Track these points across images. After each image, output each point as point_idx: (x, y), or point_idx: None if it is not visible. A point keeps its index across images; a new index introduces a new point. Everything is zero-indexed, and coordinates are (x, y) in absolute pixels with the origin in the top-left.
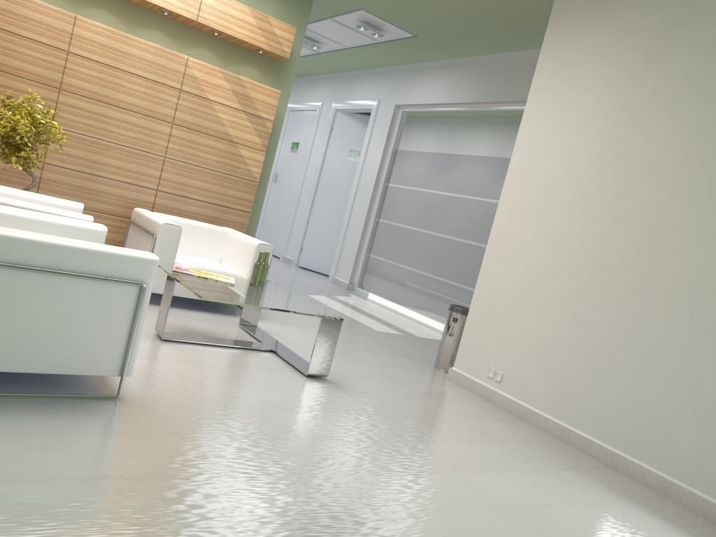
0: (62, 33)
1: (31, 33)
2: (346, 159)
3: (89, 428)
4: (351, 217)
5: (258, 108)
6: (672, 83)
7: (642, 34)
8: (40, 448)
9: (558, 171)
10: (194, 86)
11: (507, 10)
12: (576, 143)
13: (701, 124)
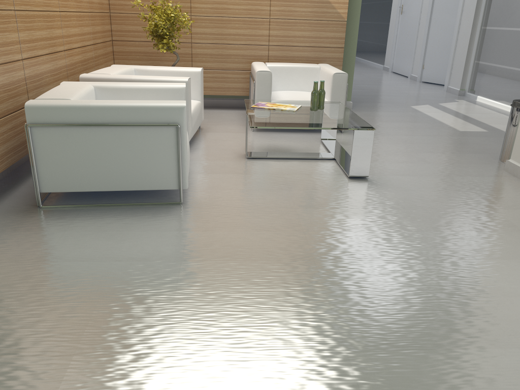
0: None
1: None
2: None
3: (145, 225)
4: (459, 31)
5: None
6: None
7: None
8: (105, 239)
9: None
10: None
11: None
12: None
13: None
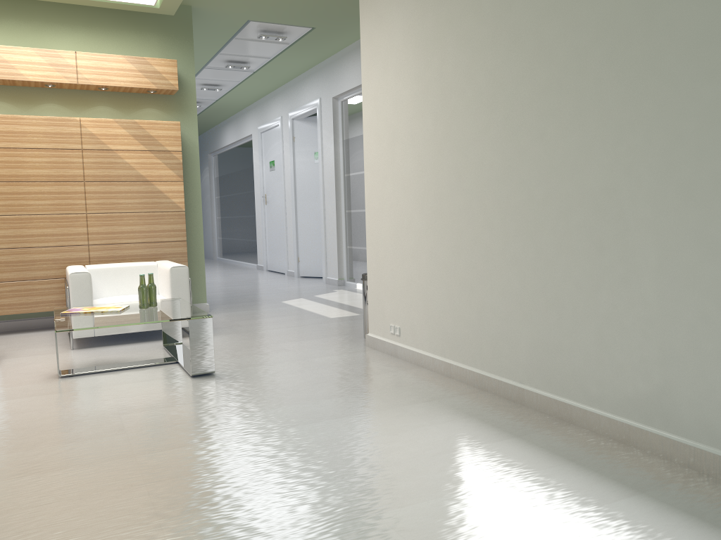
0: None
1: None
2: (313, 163)
3: None
4: (325, 216)
5: (162, 143)
6: (445, 1)
7: None
8: None
9: (393, 118)
10: (94, 142)
11: None
12: (399, 86)
13: (471, 31)
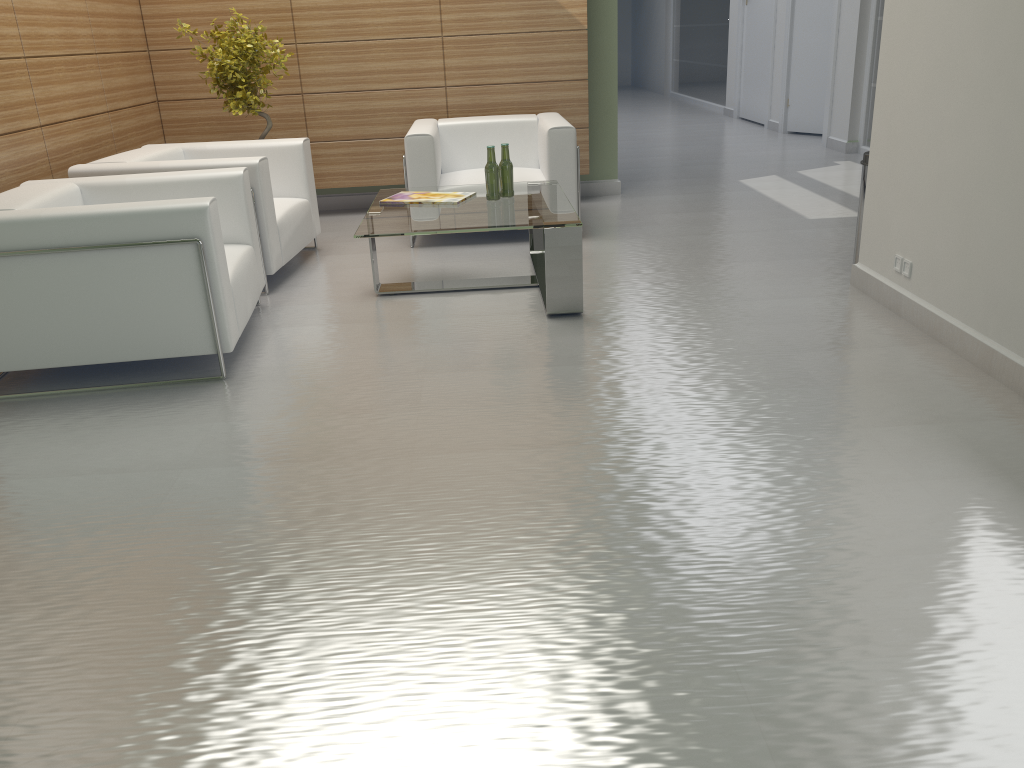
0: None
1: None
2: None
3: (146, 418)
4: (840, 28)
5: None
6: None
7: None
8: (69, 443)
9: None
10: None
11: None
12: None
13: None
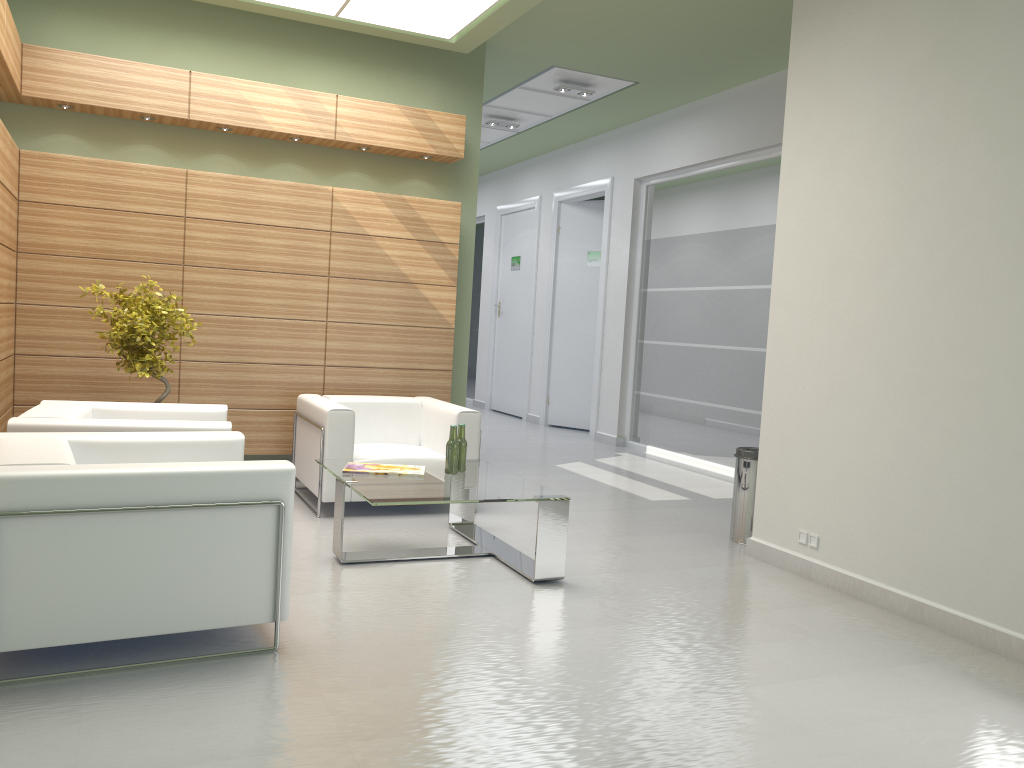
0: (174, 196)
1: (137, 205)
2: (585, 266)
3: (236, 694)
4: (604, 345)
5: (435, 231)
6: (971, 82)
7: (918, 22)
8: (174, 726)
9: (840, 237)
10: (347, 222)
11: (748, 22)
12: (857, 193)
13: (1021, 132)
